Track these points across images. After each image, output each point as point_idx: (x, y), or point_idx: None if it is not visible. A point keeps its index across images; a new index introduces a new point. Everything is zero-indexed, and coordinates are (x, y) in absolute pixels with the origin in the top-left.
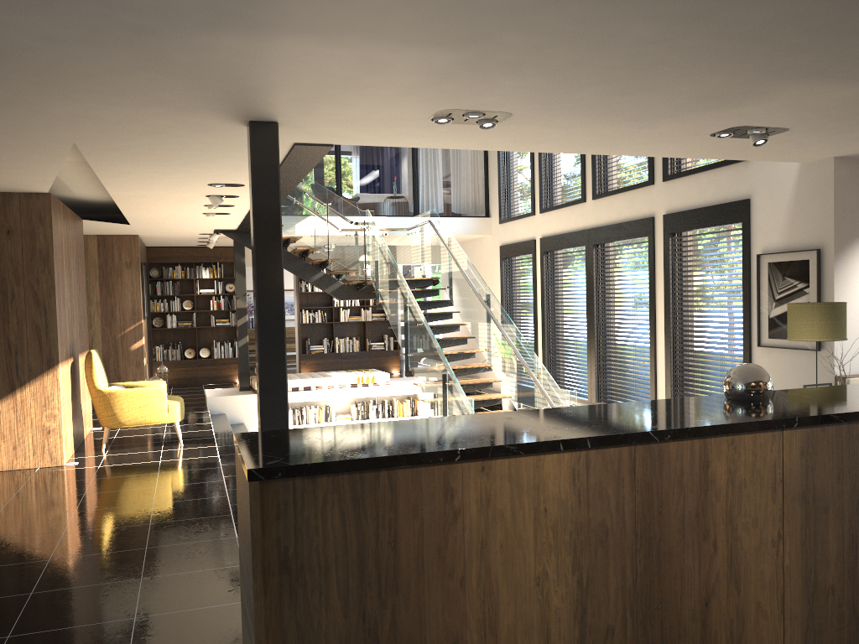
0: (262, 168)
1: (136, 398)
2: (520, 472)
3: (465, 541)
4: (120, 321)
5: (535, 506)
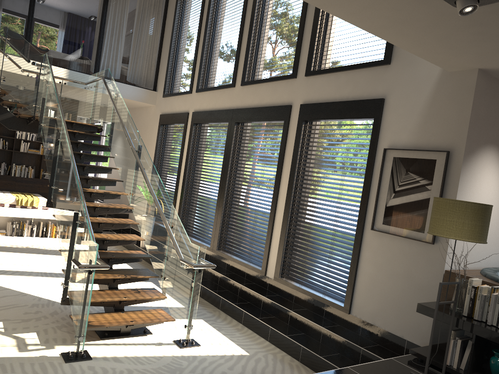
0: None
1: None
2: None
3: None
4: None
5: None
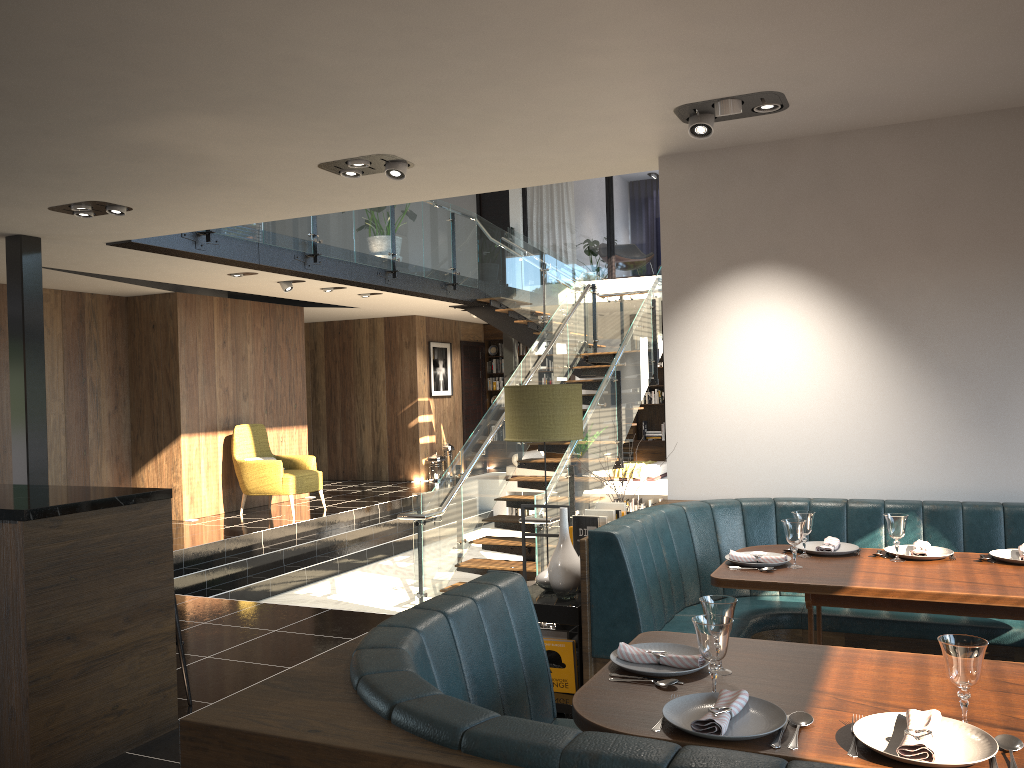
0: (12, 274)
1: (257, 469)
2: None
3: None
4: (400, 399)
5: None
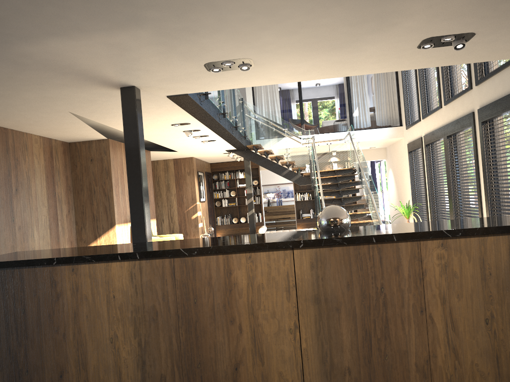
0: (127, 112)
1: None
2: (96, 272)
3: (64, 312)
4: (186, 203)
5: (107, 293)
